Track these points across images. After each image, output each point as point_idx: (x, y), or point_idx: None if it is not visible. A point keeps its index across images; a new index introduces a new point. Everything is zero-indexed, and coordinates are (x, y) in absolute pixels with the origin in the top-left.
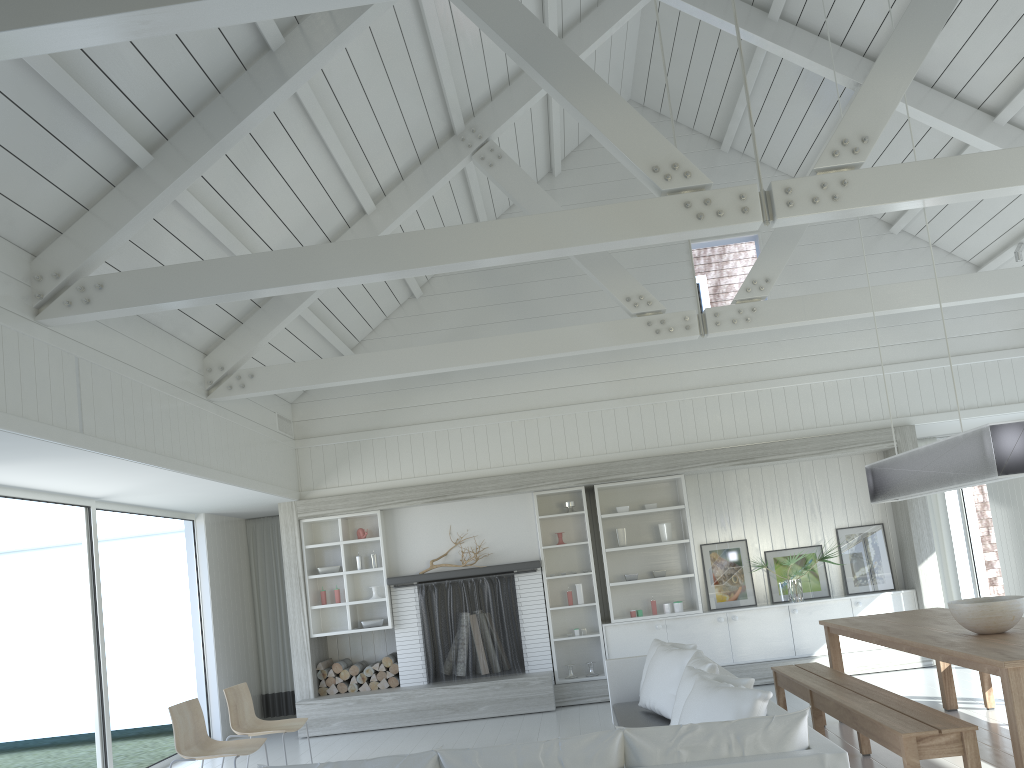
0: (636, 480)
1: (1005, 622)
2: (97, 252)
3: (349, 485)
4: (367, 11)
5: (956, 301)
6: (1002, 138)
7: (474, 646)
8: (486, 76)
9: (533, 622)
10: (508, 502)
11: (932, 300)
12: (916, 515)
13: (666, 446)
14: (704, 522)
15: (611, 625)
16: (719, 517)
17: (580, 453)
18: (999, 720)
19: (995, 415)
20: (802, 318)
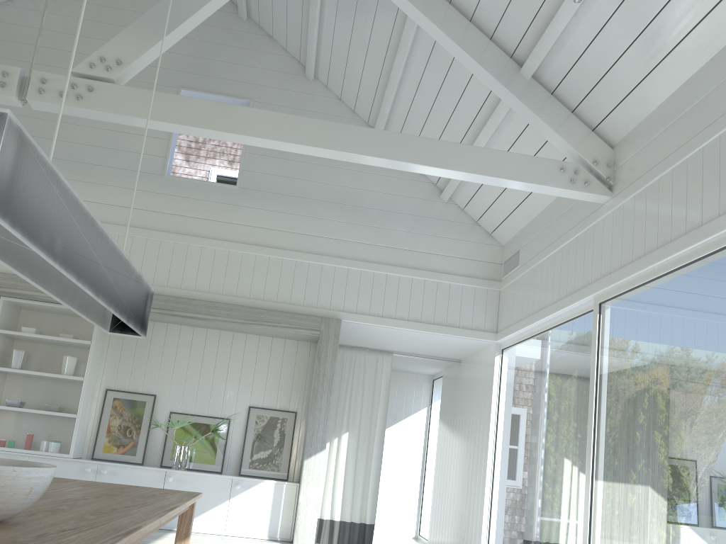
0: (49, 303)
1: None
2: None
3: None
4: None
5: (324, 148)
6: (423, 1)
7: None
8: None
9: None
10: None
11: (298, 139)
12: (318, 408)
13: None
14: (119, 367)
15: None
16: (136, 366)
17: None
18: None
19: (422, 332)
20: (145, 115)
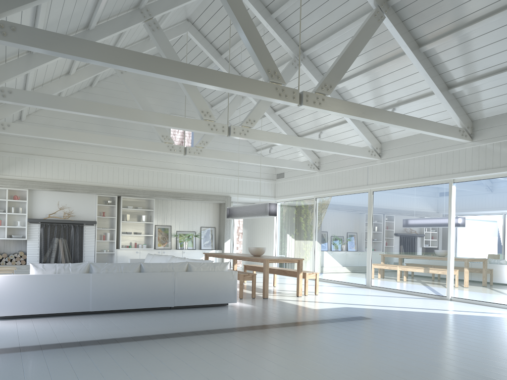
0: (137, 197)
1: (261, 253)
2: (10, 78)
3: (14, 176)
4: (124, 29)
5: (256, 163)
6: (275, 119)
7: (58, 252)
8: (128, 41)
9: (89, 245)
10: (85, 196)
11: (250, 161)
12: (227, 226)
13: (151, 187)
14: (158, 217)
15: (120, 249)
16: (163, 216)
17: (118, 183)
18: (248, 284)
19: (253, 198)
20: (215, 157)
